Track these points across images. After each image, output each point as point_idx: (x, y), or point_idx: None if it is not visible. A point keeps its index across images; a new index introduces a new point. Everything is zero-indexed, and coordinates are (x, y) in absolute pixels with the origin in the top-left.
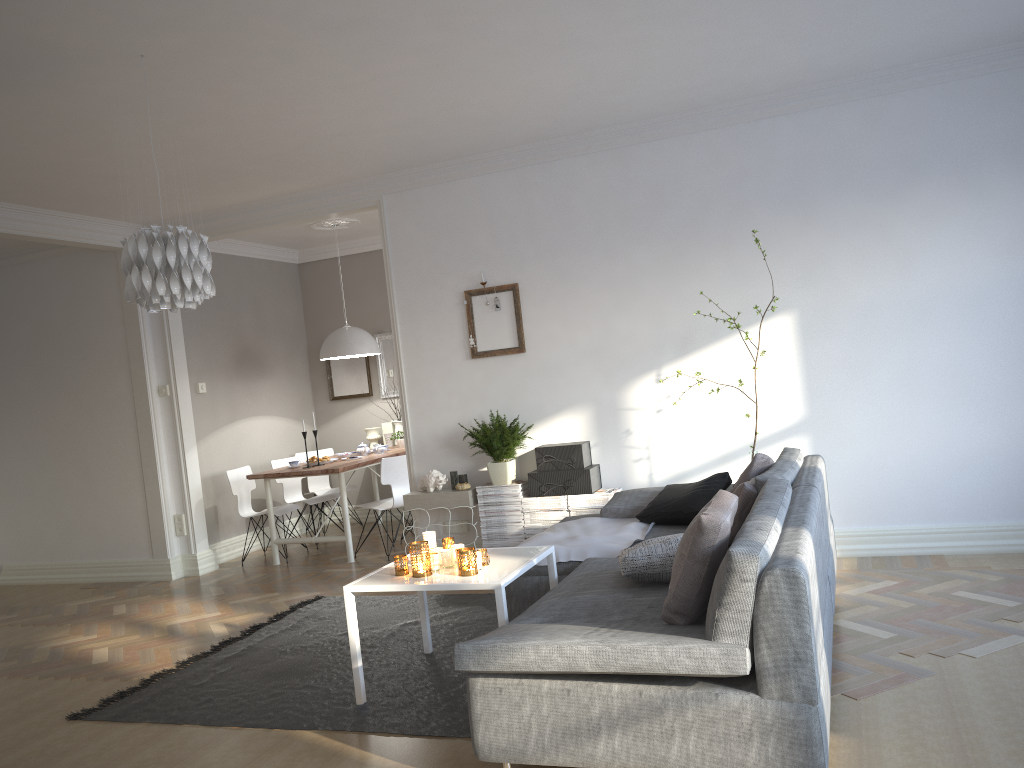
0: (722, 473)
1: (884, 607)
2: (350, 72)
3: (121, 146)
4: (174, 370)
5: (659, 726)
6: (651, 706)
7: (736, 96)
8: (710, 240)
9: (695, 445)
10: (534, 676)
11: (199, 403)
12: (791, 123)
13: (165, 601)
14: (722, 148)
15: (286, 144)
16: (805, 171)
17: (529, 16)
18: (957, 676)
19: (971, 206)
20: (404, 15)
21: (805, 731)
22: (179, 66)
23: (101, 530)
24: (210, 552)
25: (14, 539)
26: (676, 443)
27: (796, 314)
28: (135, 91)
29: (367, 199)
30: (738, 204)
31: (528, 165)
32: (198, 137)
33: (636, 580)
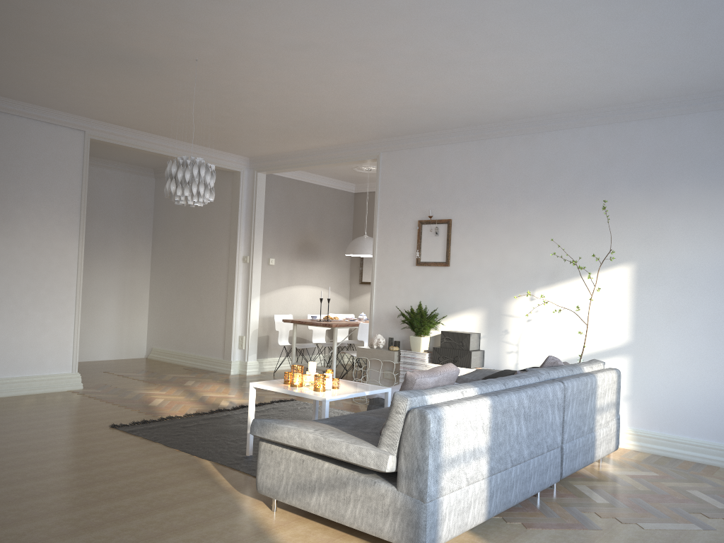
0: (537, 367)
1: (624, 486)
2: (320, 74)
3: (212, 110)
4: (253, 248)
5: (343, 494)
6: (341, 481)
7: (609, 103)
8: (581, 204)
9: (549, 349)
10: (290, 448)
11: (268, 271)
12: (652, 125)
13: (215, 384)
14: (599, 140)
15: (307, 115)
16: (657, 161)
17: (414, 44)
18: (614, 535)
19: None
20: (333, 41)
21: (416, 518)
22: (220, 66)
23: (201, 337)
24: (256, 363)
25: (160, 333)
26: (537, 345)
27: (635, 266)
28: (203, 79)
29: (371, 154)
30: (605, 181)
31: (469, 141)
32: (253, 107)
33: None
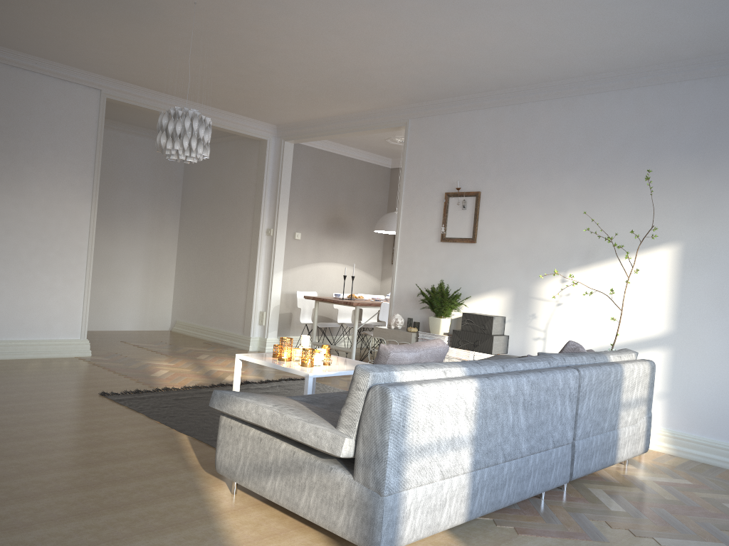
0: None
1: (649, 493)
2: (330, 21)
3: (226, 67)
4: (277, 220)
5: (298, 480)
6: (297, 464)
7: (661, 59)
8: (624, 176)
9: (580, 337)
10: (250, 424)
11: (294, 245)
12: (709, 85)
13: (229, 359)
14: (648, 102)
15: (326, 74)
16: (713, 127)
17: None
18: None
19: None
20: None
21: (371, 513)
22: (221, 11)
23: (223, 311)
24: (276, 340)
25: (184, 306)
26: (566, 332)
27: (681, 246)
28: (208, 28)
29: (399, 121)
30: (652, 149)
31: (504, 105)
32: (267, 64)
33: None
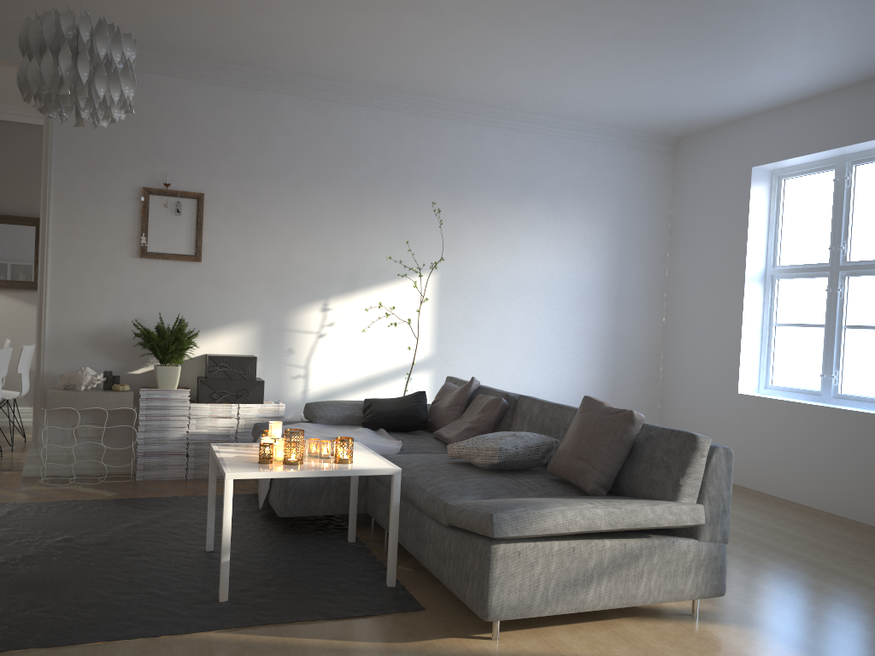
0: (422, 391)
1: None
2: None
3: None
4: None
5: (634, 570)
6: (631, 555)
7: (430, 93)
8: (384, 201)
9: (347, 369)
10: (543, 539)
11: None
12: (456, 128)
13: None
14: (404, 129)
15: None
16: (460, 167)
17: None
18: None
19: (554, 224)
20: None
21: (721, 562)
22: None
23: None
24: None
25: None
26: (331, 365)
27: (438, 274)
28: None
29: None
30: (410, 178)
31: (234, 85)
32: None
33: (489, 468)
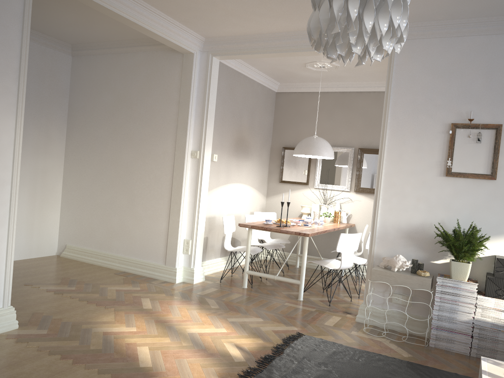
0: None
1: None
2: None
3: None
4: (205, 142)
5: None
6: None
7: None
8: None
9: None
10: None
11: (211, 167)
12: None
13: (177, 304)
14: None
15: None
16: None
17: None
18: None
19: None
20: None
21: None
22: None
23: (134, 238)
24: (201, 269)
25: (77, 230)
26: None
27: None
28: None
29: None
30: None
31: None
32: None
33: None
